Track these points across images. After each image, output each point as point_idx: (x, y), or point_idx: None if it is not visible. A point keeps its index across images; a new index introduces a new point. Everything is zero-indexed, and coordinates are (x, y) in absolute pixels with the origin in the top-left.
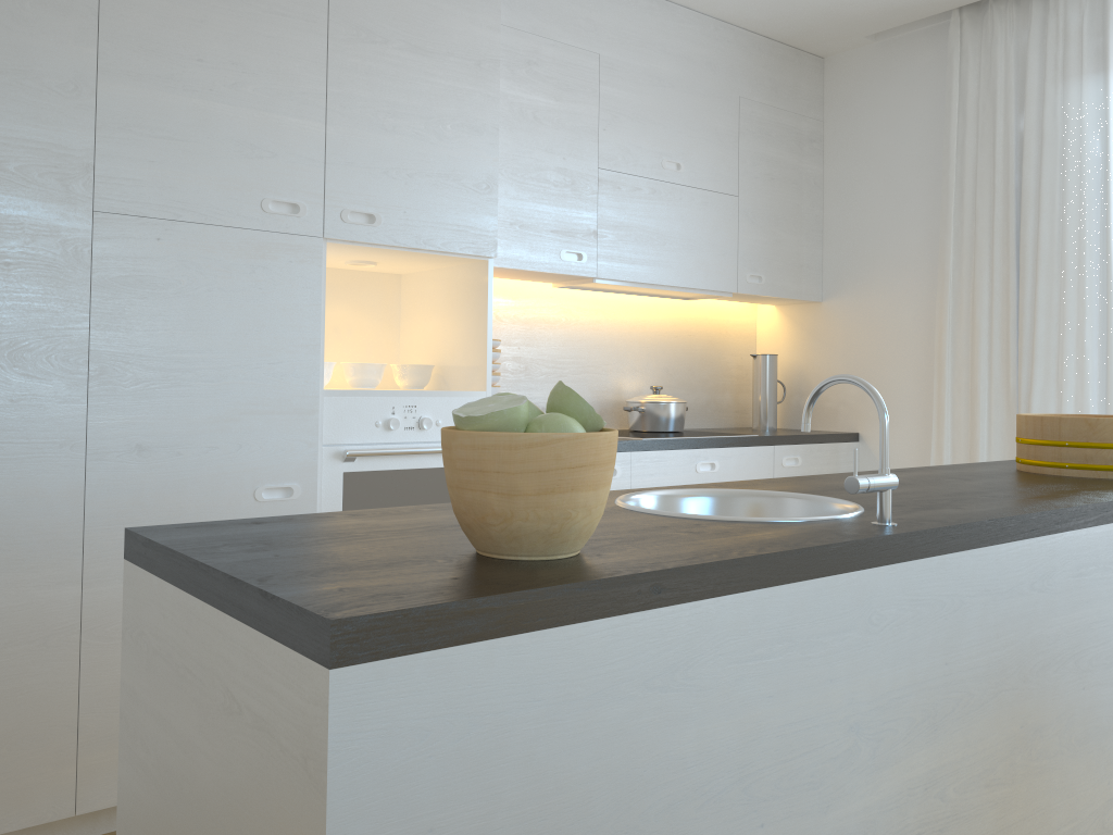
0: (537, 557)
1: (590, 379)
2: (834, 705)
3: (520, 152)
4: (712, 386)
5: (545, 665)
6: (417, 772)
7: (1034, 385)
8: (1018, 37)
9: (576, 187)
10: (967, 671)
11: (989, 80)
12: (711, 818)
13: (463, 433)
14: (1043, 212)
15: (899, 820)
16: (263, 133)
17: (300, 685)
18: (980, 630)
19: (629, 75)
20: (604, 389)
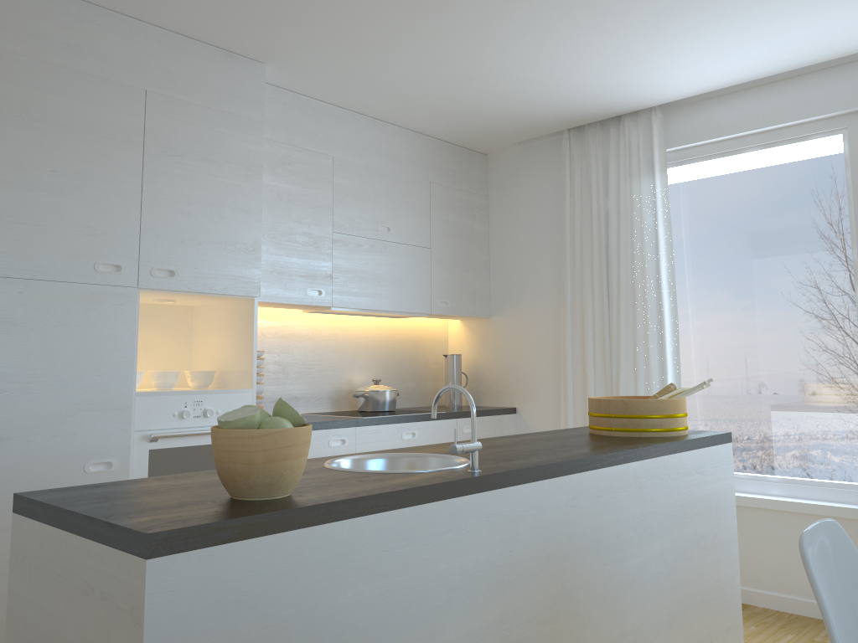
0: (264, 498)
1: (330, 375)
2: (438, 575)
3: (277, 223)
4: (417, 377)
5: (264, 555)
6: (193, 614)
7: (620, 373)
8: (604, 149)
9: (317, 245)
10: (524, 555)
11: (587, 176)
12: (362, 641)
13: (223, 430)
14: (622, 261)
15: None
16: (97, 218)
17: (130, 570)
18: (532, 530)
19: (354, 169)
20: (340, 382)
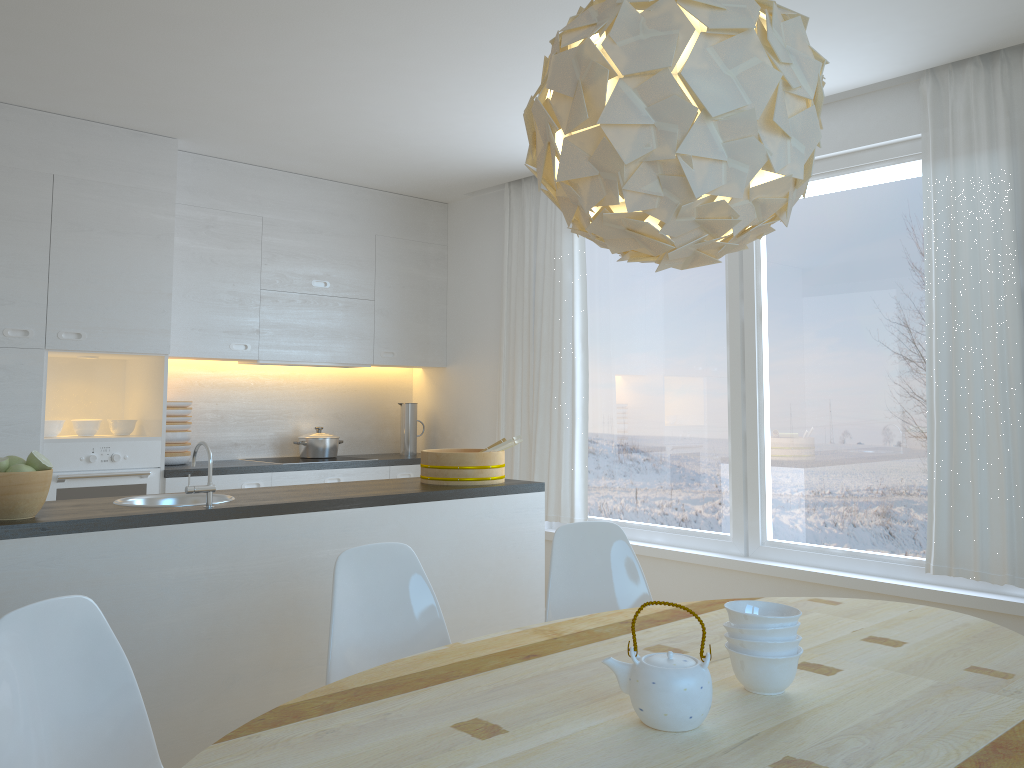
0: (6, 519)
1: (274, 423)
2: (151, 579)
3: (200, 283)
4: (375, 425)
5: None
6: None
7: (537, 425)
8: (537, 204)
9: (243, 302)
10: (249, 570)
11: (522, 230)
12: None
13: None
14: (544, 316)
15: (195, 630)
16: (5, 290)
17: None
18: (260, 553)
19: (286, 228)
20: (285, 429)
